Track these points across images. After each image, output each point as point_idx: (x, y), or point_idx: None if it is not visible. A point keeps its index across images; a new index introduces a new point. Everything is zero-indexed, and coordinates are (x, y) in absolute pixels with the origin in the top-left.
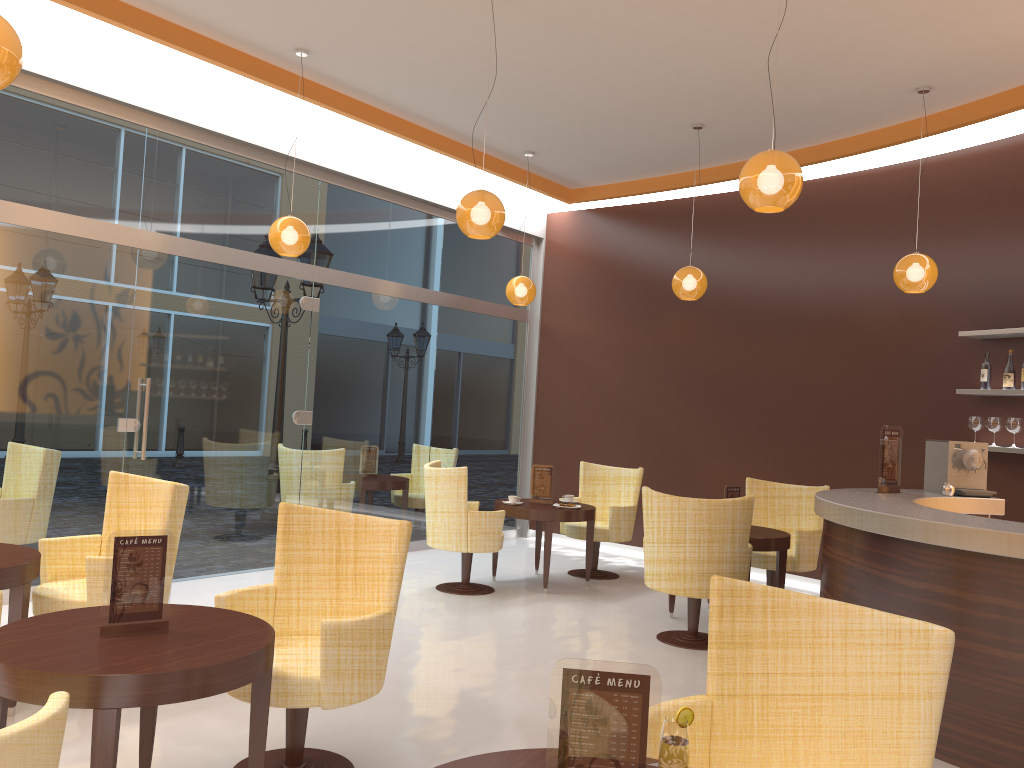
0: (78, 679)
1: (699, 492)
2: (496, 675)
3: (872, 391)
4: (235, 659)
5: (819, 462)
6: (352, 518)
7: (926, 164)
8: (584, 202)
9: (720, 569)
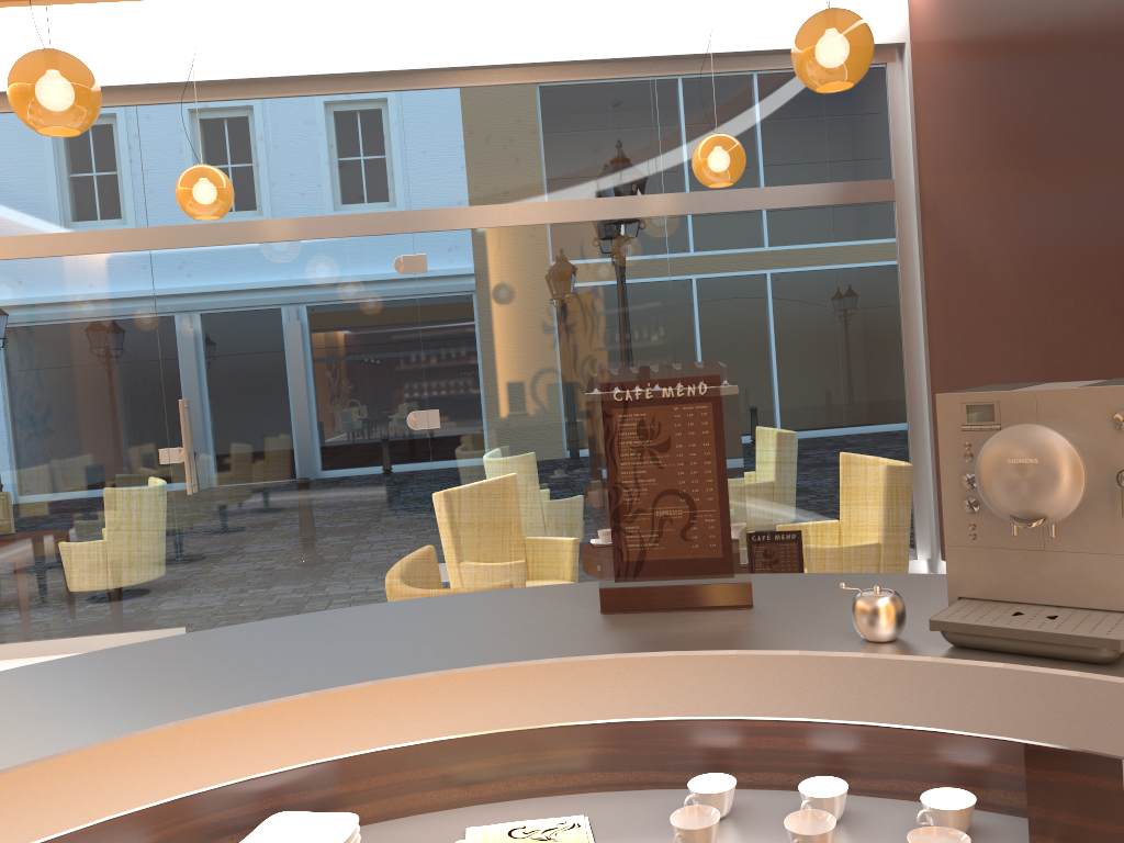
0: None
1: None
2: None
3: None
4: None
5: None
6: None
7: None
8: None
9: None
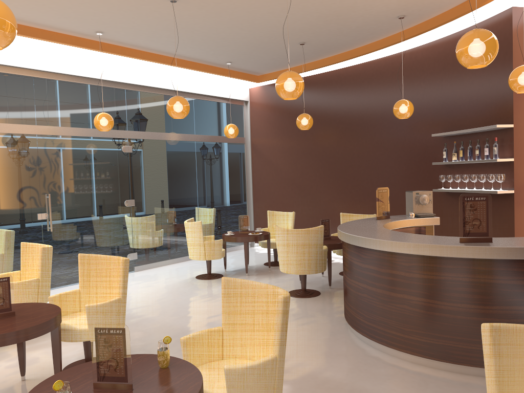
0: None
1: None
2: (201, 317)
3: (400, 165)
4: (33, 326)
5: None
6: (109, 258)
7: (416, 50)
8: (265, 81)
9: (309, 260)
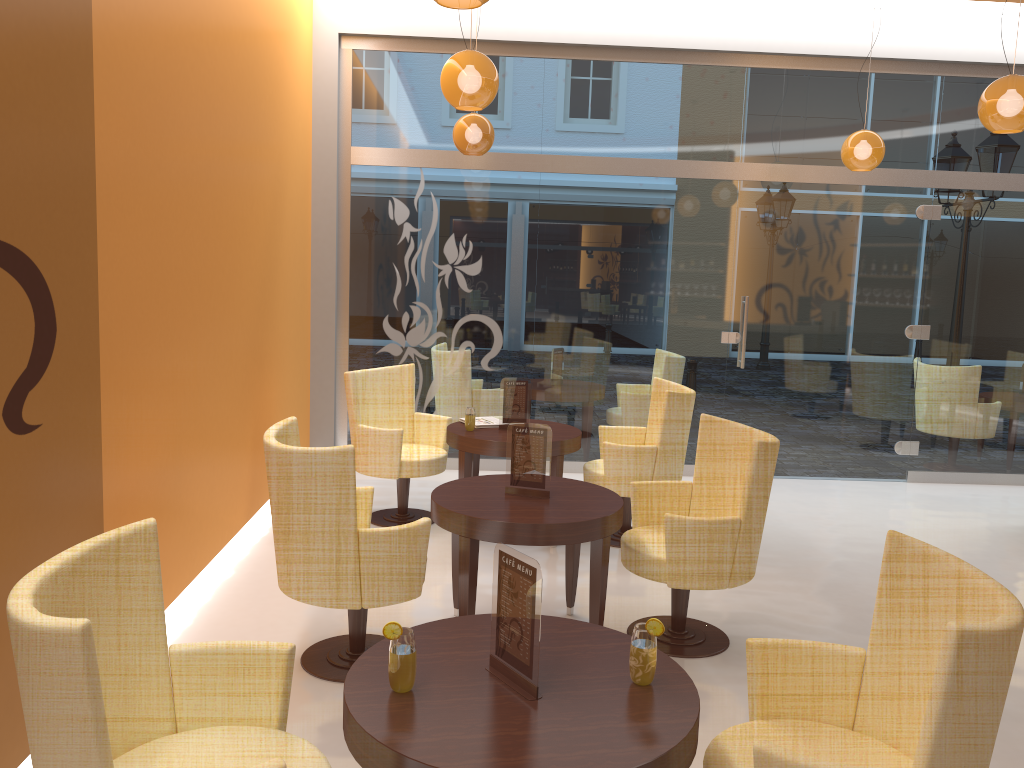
0: (452, 514)
1: None
2: None
3: None
4: (549, 524)
5: None
6: (752, 433)
7: None
8: None
9: None
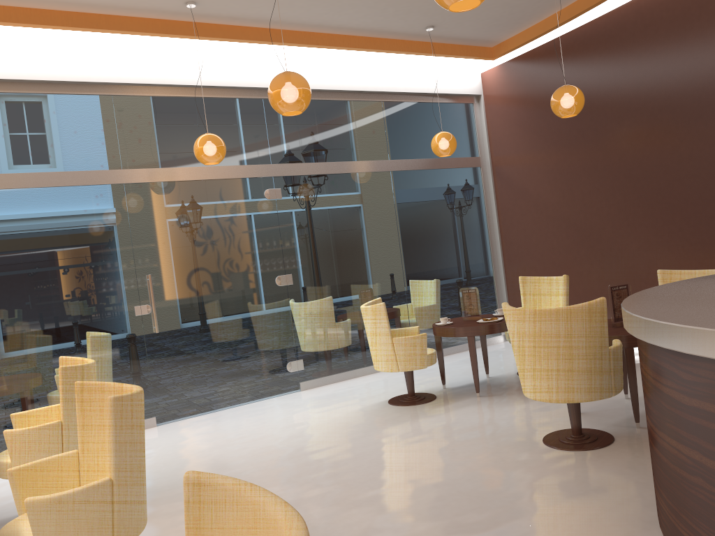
0: None
1: (640, 285)
2: (353, 494)
3: None
4: None
5: None
6: (123, 389)
7: None
8: (506, 55)
9: (579, 374)
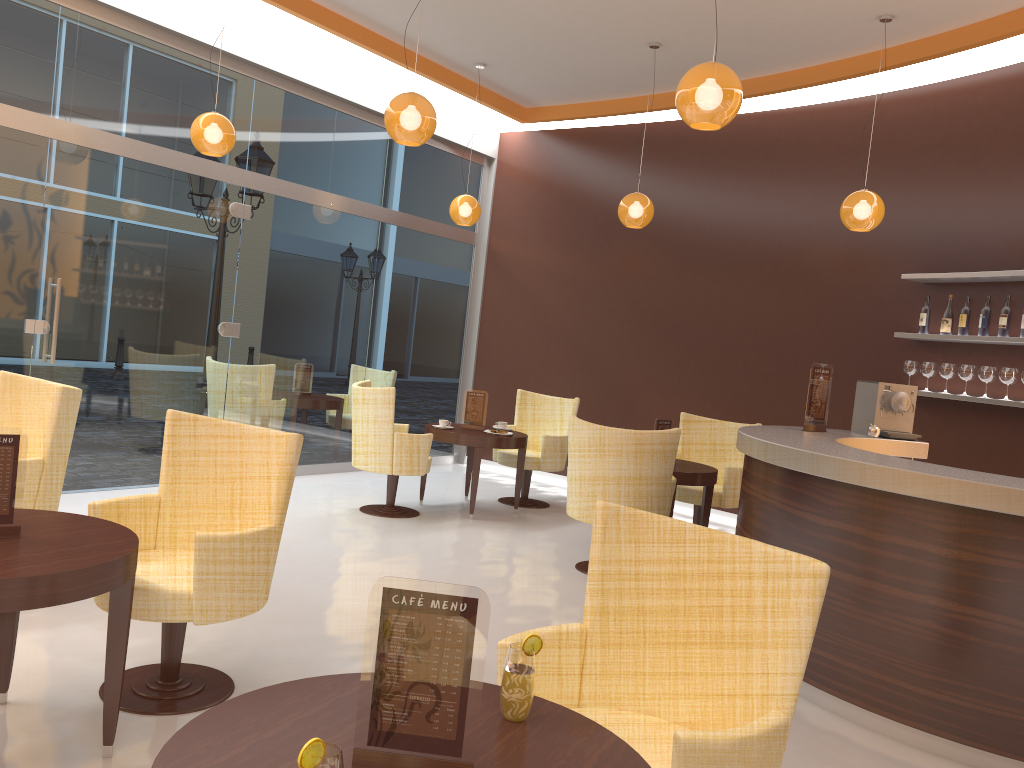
0: None
1: (636, 426)
2: None
3: (813, 331)
4: (82, 568)
5: (756, 400)
6: (244, 429)
7: (885, 100)
8: (538, 122)
9: (641, 501)
